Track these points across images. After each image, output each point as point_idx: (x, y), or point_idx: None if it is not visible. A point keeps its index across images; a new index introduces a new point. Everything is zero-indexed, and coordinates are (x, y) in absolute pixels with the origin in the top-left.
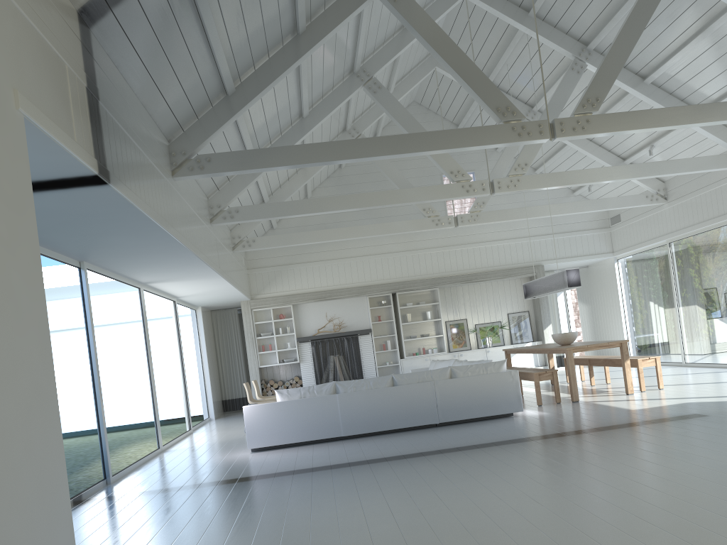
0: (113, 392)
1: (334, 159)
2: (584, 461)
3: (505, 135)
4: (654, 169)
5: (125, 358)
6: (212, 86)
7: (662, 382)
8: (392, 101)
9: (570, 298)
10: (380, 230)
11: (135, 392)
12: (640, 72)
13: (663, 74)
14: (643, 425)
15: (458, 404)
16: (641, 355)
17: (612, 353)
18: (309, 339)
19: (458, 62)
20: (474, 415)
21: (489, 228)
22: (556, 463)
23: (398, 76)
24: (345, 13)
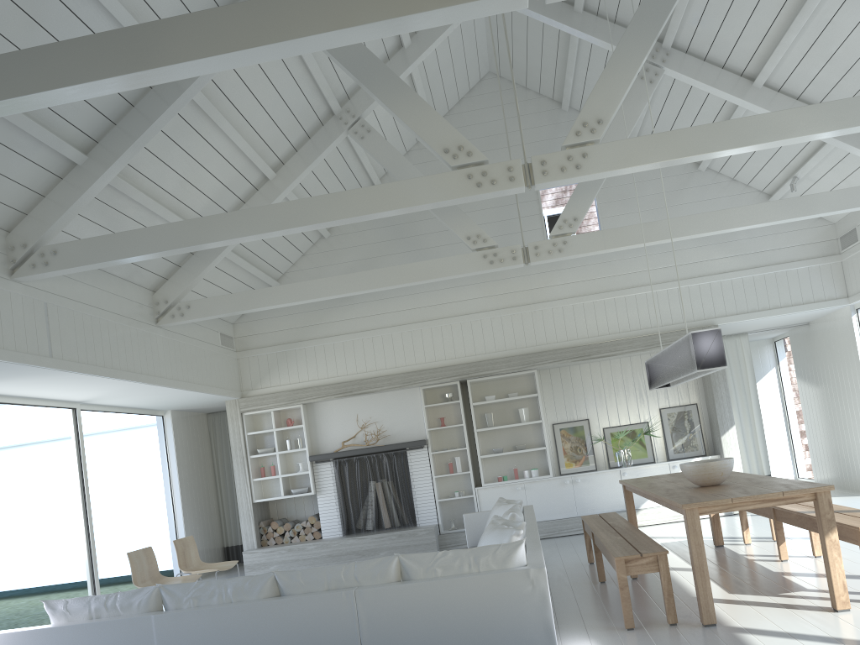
0: None
1: None
2: None
3: None
4: None
5: (104, 483)
6: None
7: None
8: None
9: (787, 376)
10: (392, 279)
11: (117, 531)
12: None
13: None
14: None
15: (410, 642)
16: None
17: (856, 473)
18: (327, 458)
19: None
20: None
21: (620, 268)
22: None
23: None
24: None
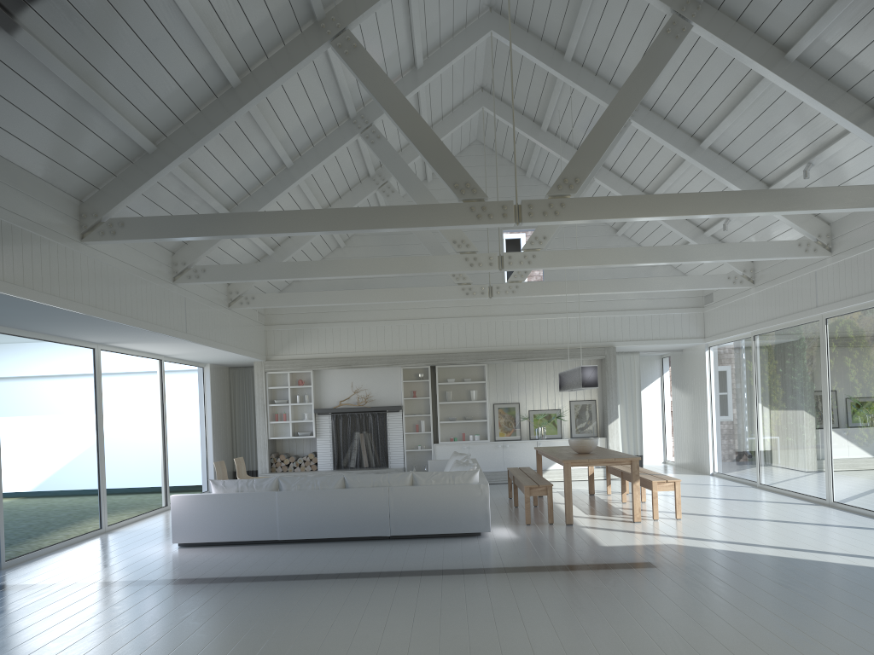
0: (118, 449)
1: (260, 232)
2: (440, 613)
3: (461, 215)
4: (703, 254)
5: (134, 413)
6: (124, 145)
7: (680, 511)
8: (392, 154)
9: (668, 385)
10: (399, 296)
11: (143, 451)
12: (696, 134)
13: (720, 140)
14: (575, 570)
15: (415, 516)
16: (723, 467)
17: (697, 459)
18: (328, 412)
19: (413, 127)
20: (432, 531)
21: (554, 298)
22: (413, 610)
23: (435, 117)
24: (287, 66)
